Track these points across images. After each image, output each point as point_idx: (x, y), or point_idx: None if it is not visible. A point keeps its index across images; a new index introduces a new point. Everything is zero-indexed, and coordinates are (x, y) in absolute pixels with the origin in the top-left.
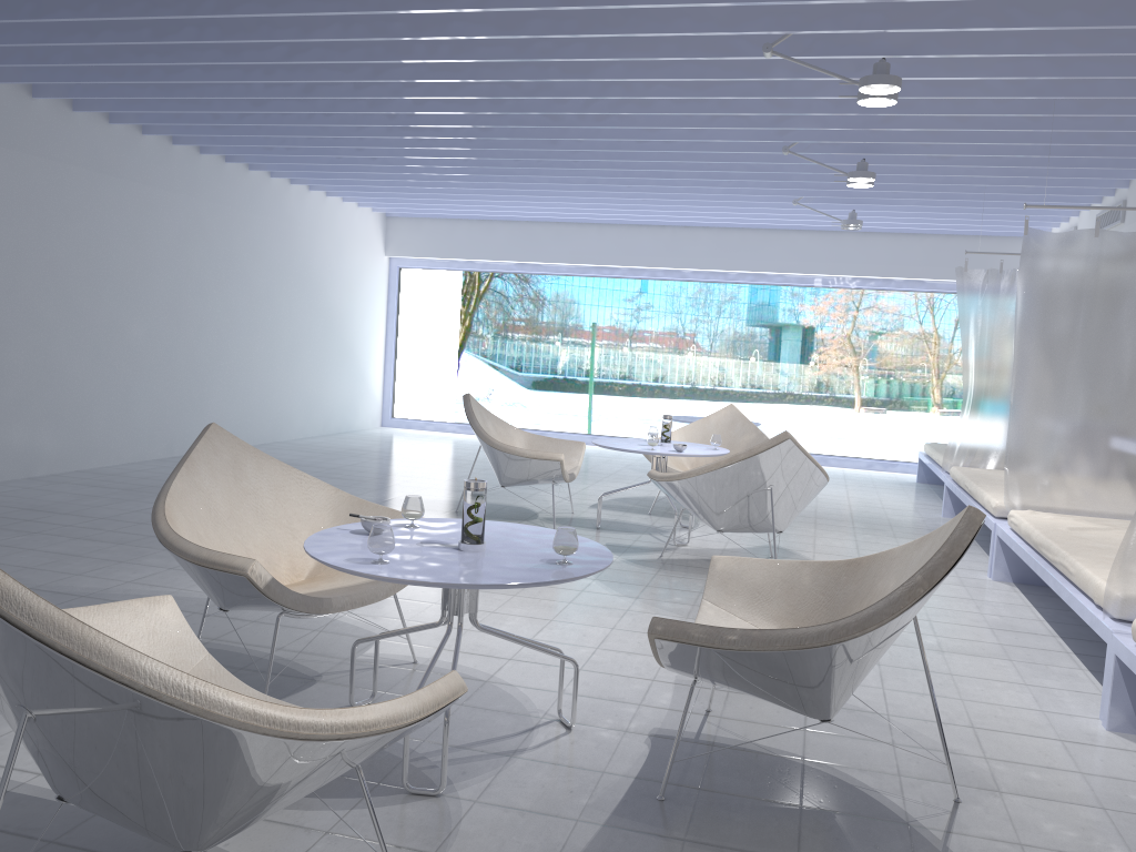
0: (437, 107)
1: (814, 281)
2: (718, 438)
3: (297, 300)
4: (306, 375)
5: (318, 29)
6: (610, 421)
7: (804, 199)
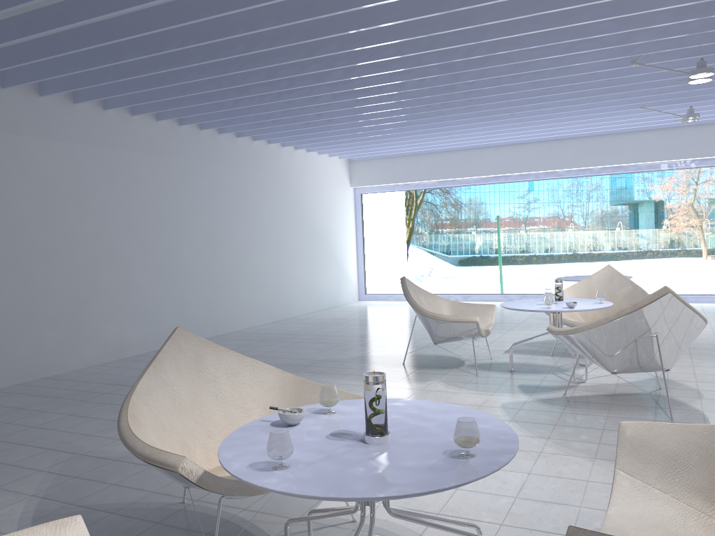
0: (361, 72)
1: (661, 166)
2: (602, 294)
3: (293, 222)
4: (304, 272)
5: (261, 22)
6: (516, 282)
7: (649, 104)
